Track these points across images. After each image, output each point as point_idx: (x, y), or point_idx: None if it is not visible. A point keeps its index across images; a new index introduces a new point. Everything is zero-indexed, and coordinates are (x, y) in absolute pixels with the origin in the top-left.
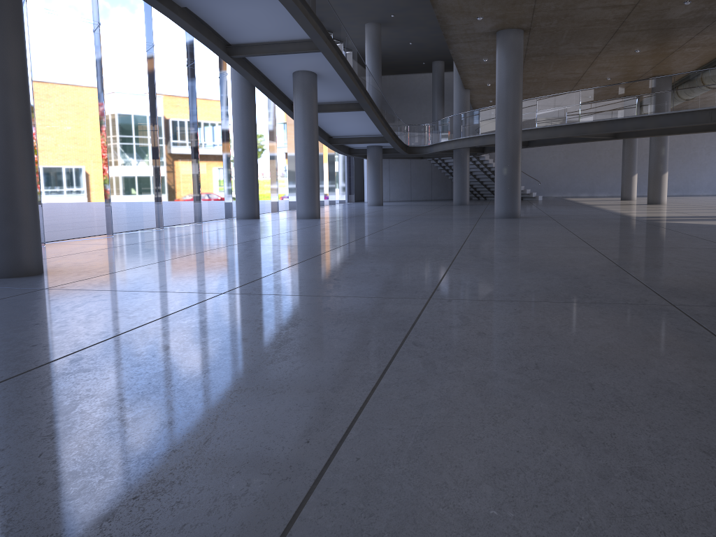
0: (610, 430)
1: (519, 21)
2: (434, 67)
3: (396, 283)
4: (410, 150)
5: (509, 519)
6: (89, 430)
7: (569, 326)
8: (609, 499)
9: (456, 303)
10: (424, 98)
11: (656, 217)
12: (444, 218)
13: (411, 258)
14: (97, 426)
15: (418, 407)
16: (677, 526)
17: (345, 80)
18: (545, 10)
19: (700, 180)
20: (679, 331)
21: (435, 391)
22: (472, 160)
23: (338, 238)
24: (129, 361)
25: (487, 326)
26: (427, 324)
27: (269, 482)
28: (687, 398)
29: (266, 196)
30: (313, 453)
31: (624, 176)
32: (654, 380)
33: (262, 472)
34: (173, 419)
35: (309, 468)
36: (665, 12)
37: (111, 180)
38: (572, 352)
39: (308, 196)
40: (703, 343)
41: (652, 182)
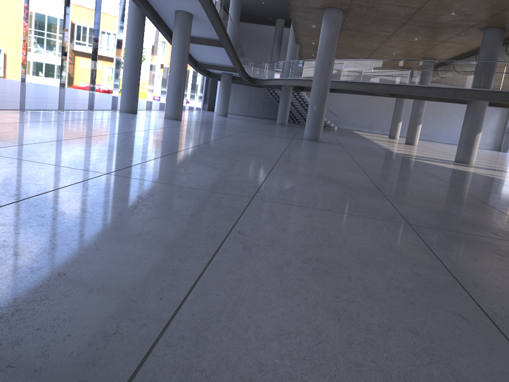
0: (357, 310)
1: (341, 4)
2: (277, 23)
3: (230, 182)
4: (252, 80)
5: (287, 366)
6: (5, 273)
7: (342, 231)
8: (349, 358)
9: (270, 204)
10: (267, 43)
11: (409, 155)
12: (269, 134)
13: (243, 163)
14: (11, 271)
15: (237, 280)
16: (387, 380)
17: (213, 23)
18: (359, 0)
19: (441, 132)
20: (409, 244)
21: (249, 270)
22: (294, 94)
23: (193, 140)
24: (35, 220)
25: (288, 225)
26: (249, 217)
27: (132, 326)
28: (407, 293)
29: (143, 97)
30: (164, 307)
31: (393, 122)
32: (389, 278)
33: (128, 318)
34: (66, 271)
35: (160, 318)
36: (438, 17)
37: (26, 67)
38: (341, 251)
39: (175, 104)
40: (422, 255)
41: (410, 130)
